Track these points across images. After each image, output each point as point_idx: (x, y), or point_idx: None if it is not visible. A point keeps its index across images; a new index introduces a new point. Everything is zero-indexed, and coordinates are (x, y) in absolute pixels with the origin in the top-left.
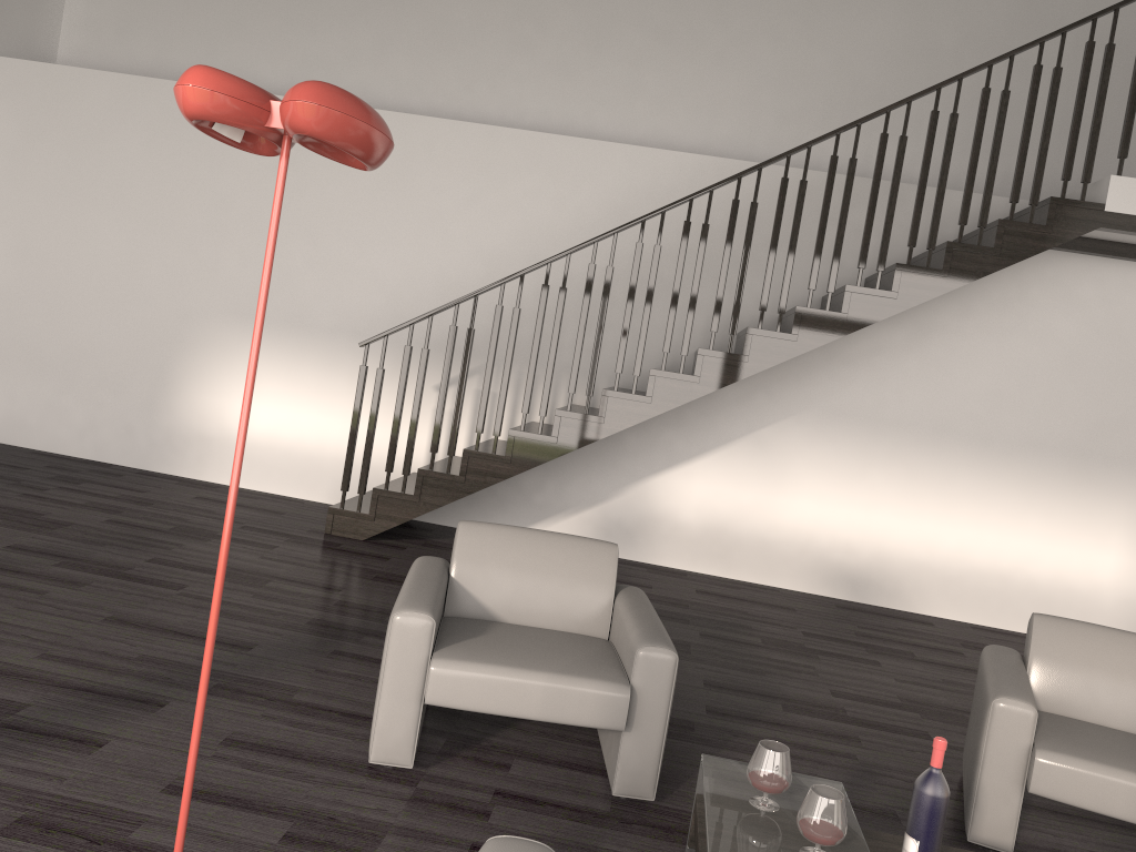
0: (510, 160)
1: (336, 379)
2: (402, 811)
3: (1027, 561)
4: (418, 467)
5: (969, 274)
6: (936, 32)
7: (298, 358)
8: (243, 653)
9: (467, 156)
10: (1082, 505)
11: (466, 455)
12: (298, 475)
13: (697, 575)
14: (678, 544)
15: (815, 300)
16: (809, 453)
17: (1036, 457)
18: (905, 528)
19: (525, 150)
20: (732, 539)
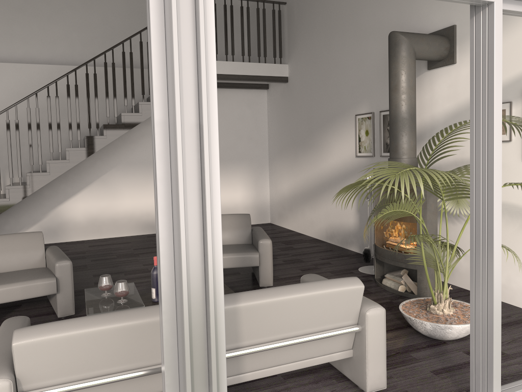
0: None
1: None
2: None
3: None
4: None
5: None
6: (141, 4)
7: None
8: None
9: None
10: (226, 178)
11: None
12: None
13: (89, 240)
14: (78, 230)
15: (113, 119)
16: (124, 181)
17: None
18: None
19: None
20: (101, 222)
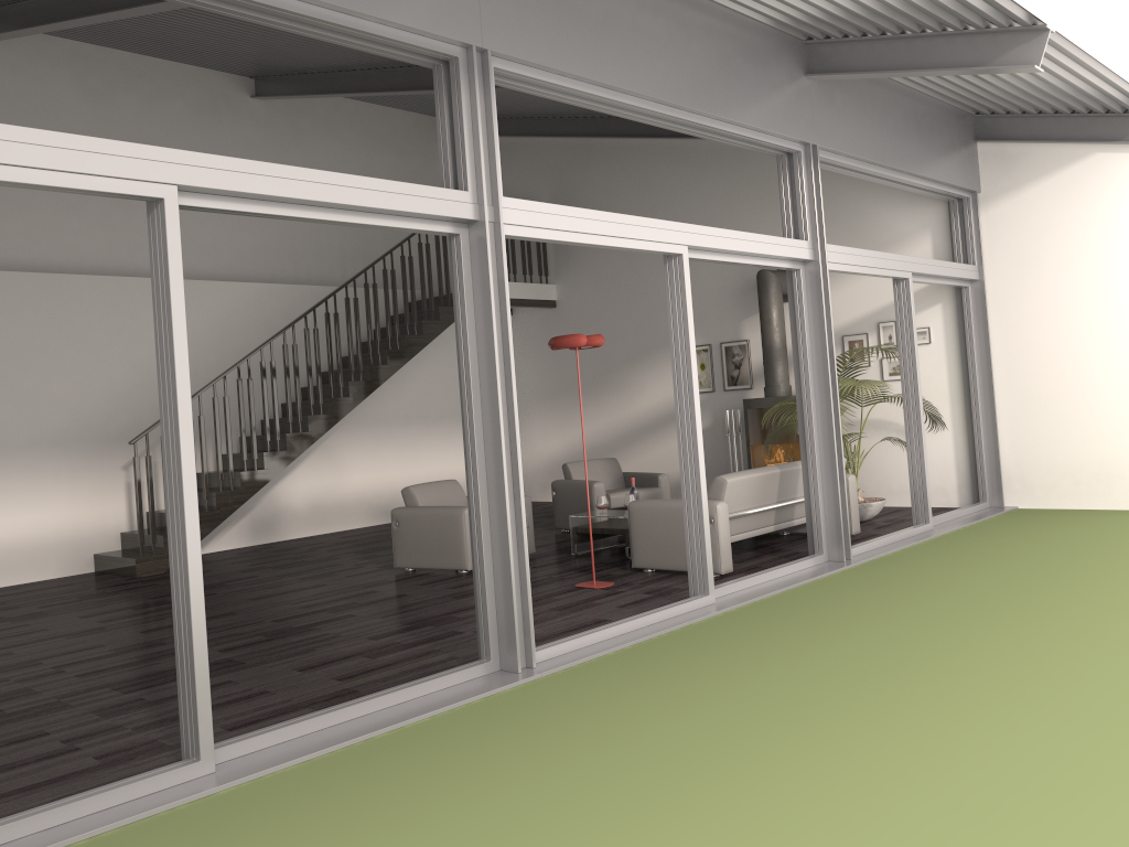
0: (140, 299)
1: (43, 482)
2: None
3: (454, 474)
4: (123, 528)
5: (433, 335)
6: None
7: (7, 474)
8: (330, 585)
9: (108, 300)
10: None
11: (218, 495)
12: (28, 564)
13: (316, 536)
14: (297, 522)
15: (335, 359)
16: (351, 447)
17: (446, 421)
18: (403, 475)
19: (148, 291)
20: (325, 509)
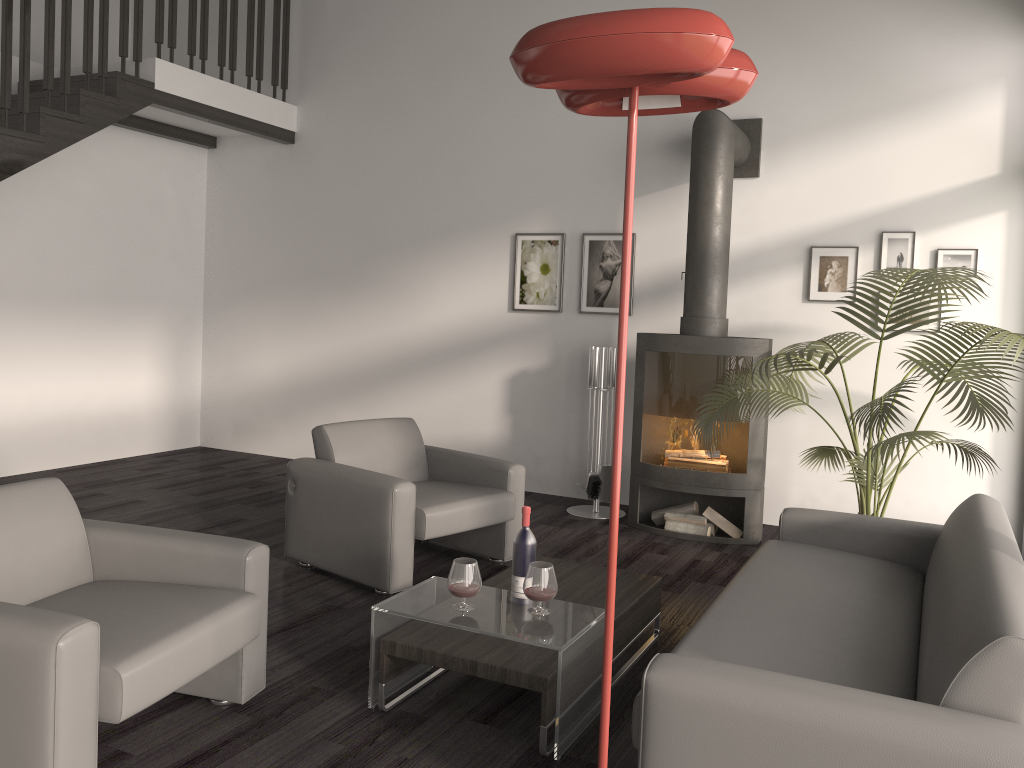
0: None
1: None
2: None
3: (86, 400)
4: None
5: (62, 140)
6: None
7: None
8: None
9: None
10: (118, 342)
11: None
12: None
13: None
14: None
15: None
16: None
17: (80, 307)
18: None
19: None
20: None
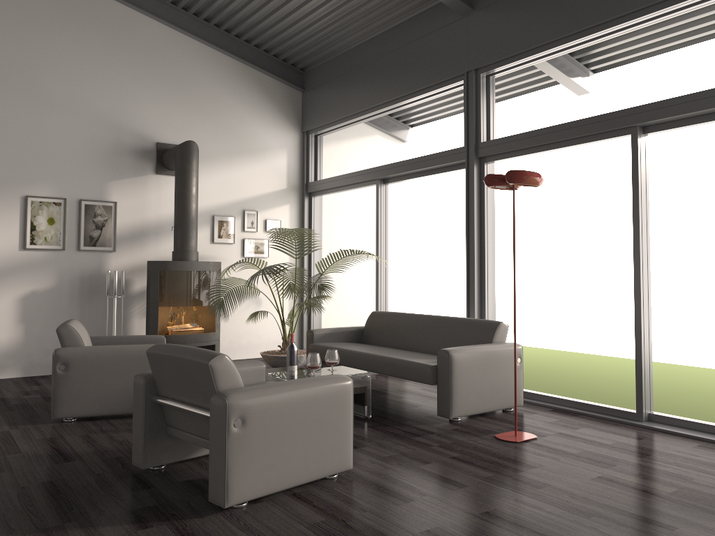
0: None
1: None
2: (364, 460)
3: None
4: None
5: None
6: None
7: None
8: None
9: None
10: None
11: None
12: None
13: None
14: None
15: None
16: None
17: None
18: None
19: None
20: None
